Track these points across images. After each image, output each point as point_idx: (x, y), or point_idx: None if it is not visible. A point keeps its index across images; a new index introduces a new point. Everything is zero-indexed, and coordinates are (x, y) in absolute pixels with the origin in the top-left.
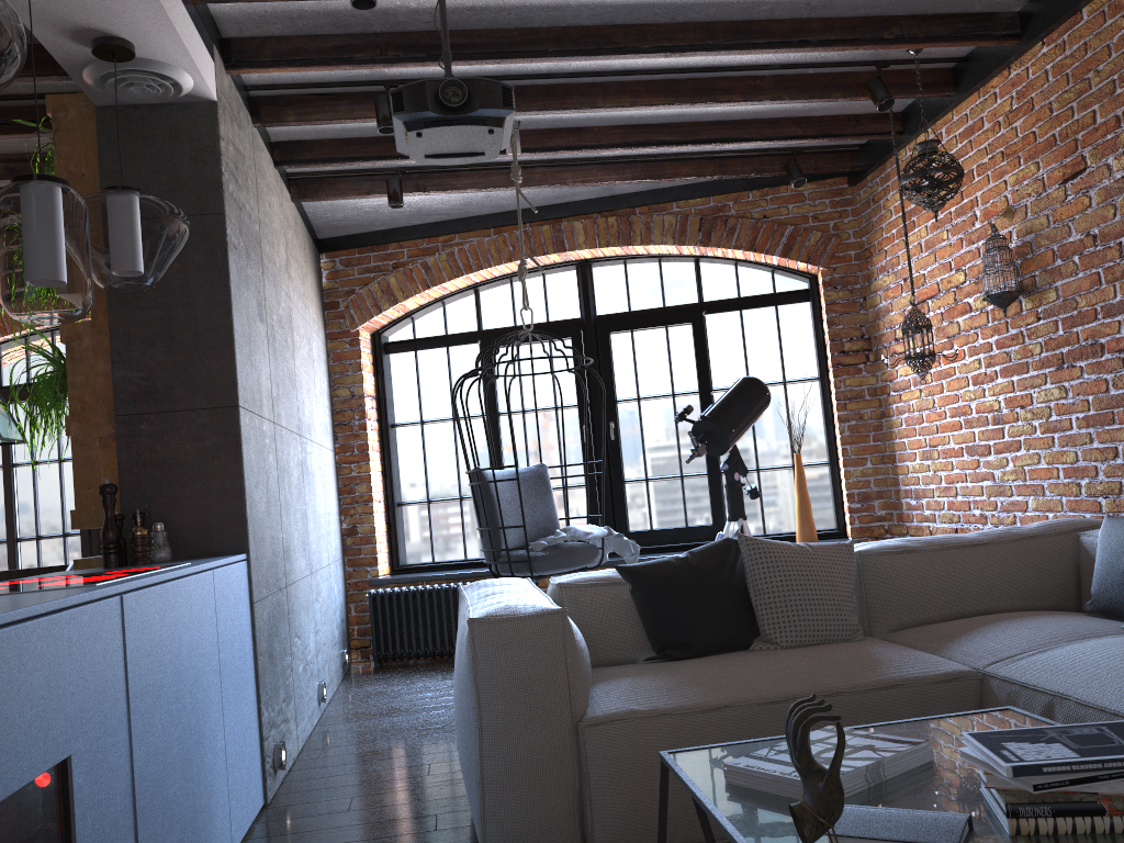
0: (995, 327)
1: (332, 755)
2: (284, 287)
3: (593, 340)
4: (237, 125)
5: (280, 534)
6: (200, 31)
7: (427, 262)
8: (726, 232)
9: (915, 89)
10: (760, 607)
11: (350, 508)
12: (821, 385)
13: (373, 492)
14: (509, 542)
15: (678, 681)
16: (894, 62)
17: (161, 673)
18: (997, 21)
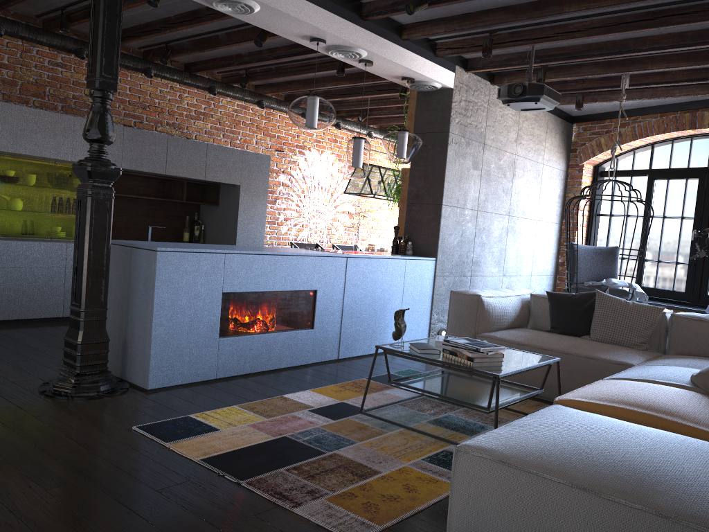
0: None
1: None
2: (510, 150)
3: None
4: (472, 91)
5: (470, 254)
6: (443, 65)
7: (620, 131)
8: None
9: None
10: (592, 322)
11: (563, 253)
12: None
13: None
14: (579, 280)
15: (528, 335)
16: None
17: (364, 282)
18: None
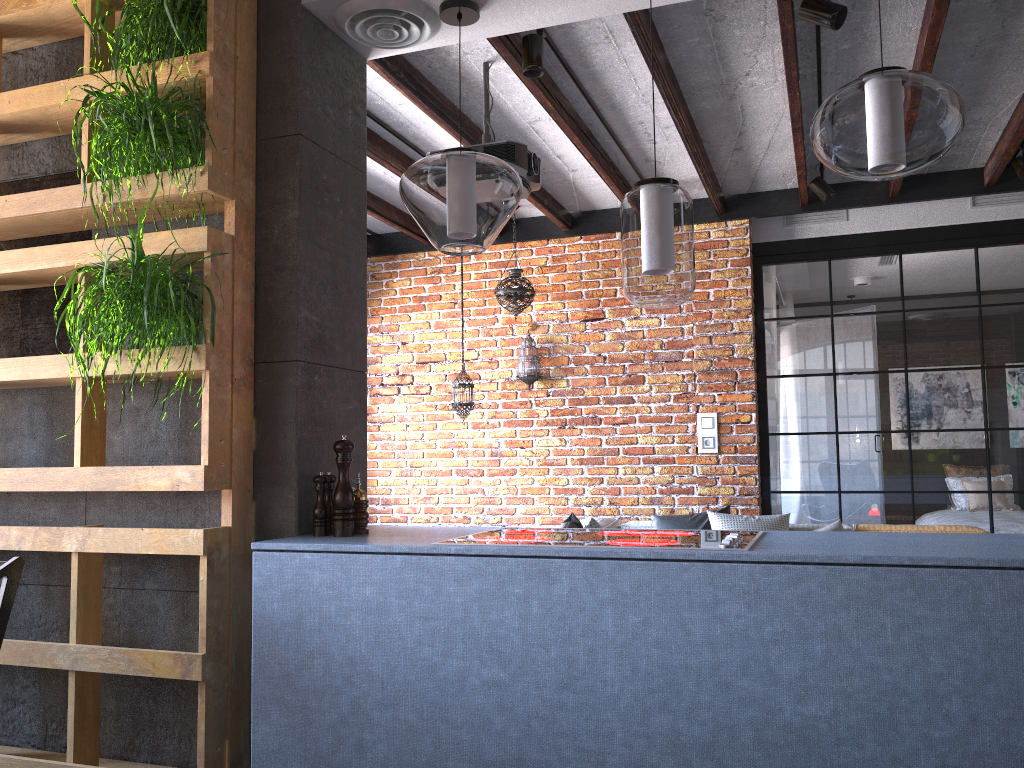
0: (504, 394)
1: None
2: None
3: None
4: None
5: None
6: None
7: None
8: None
9: None
10: None
11: None
12: None
13: None
14: None
15: None
16: None
17: None
18: (566, 215)
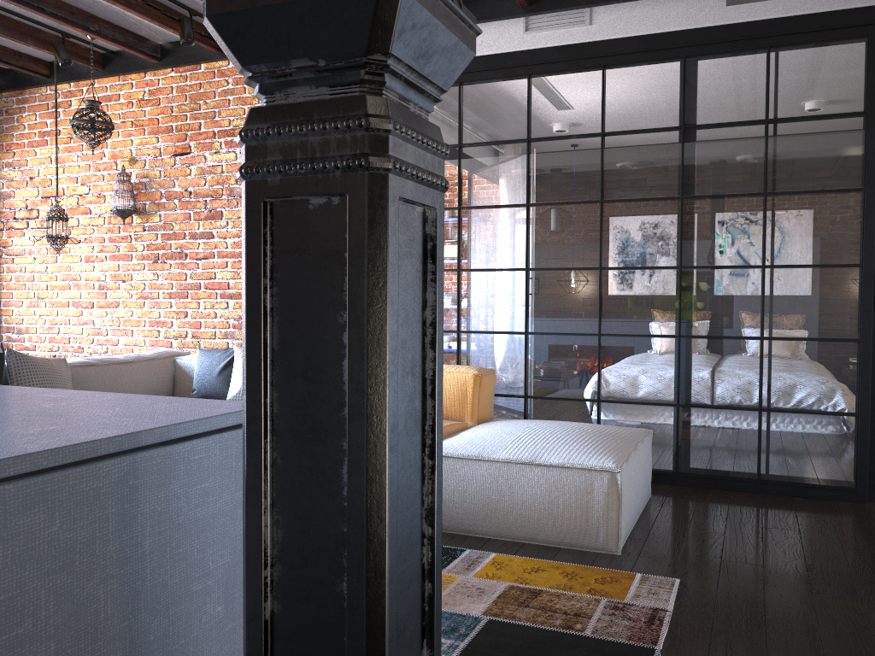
0: (110, 228)
1: None
2: None
3: None
4: None
5: None
6: None
7: None
8: None
9: (80, 59)
10: None
11: None
12: None
13: None
14: None
15: None
16: (74, 37)
17: None
18: (150, 45)
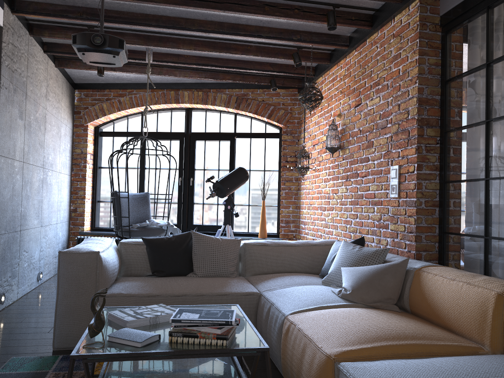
0: (331, 160)
1: (30, 301)
2: (42, 104)
3: (188, 142)
4: (17, 36)
5: (19, 208)
6: None
7: (120, 100)
8: (246, 105)
9: (313, 59)
10: (194, 260)
11: (75, 200)
12: (278, 174)
13: (86, 195)
14: (125, 223)
15: (148, 284)
16: (304, 47)
17: None
18: (340, 38)
